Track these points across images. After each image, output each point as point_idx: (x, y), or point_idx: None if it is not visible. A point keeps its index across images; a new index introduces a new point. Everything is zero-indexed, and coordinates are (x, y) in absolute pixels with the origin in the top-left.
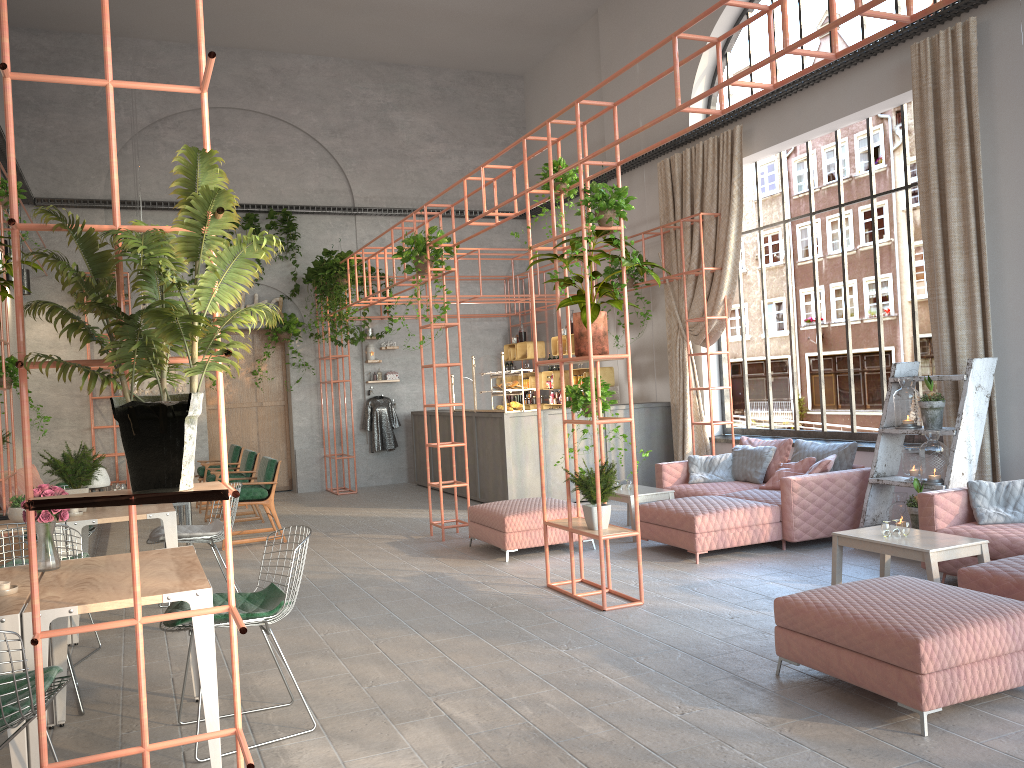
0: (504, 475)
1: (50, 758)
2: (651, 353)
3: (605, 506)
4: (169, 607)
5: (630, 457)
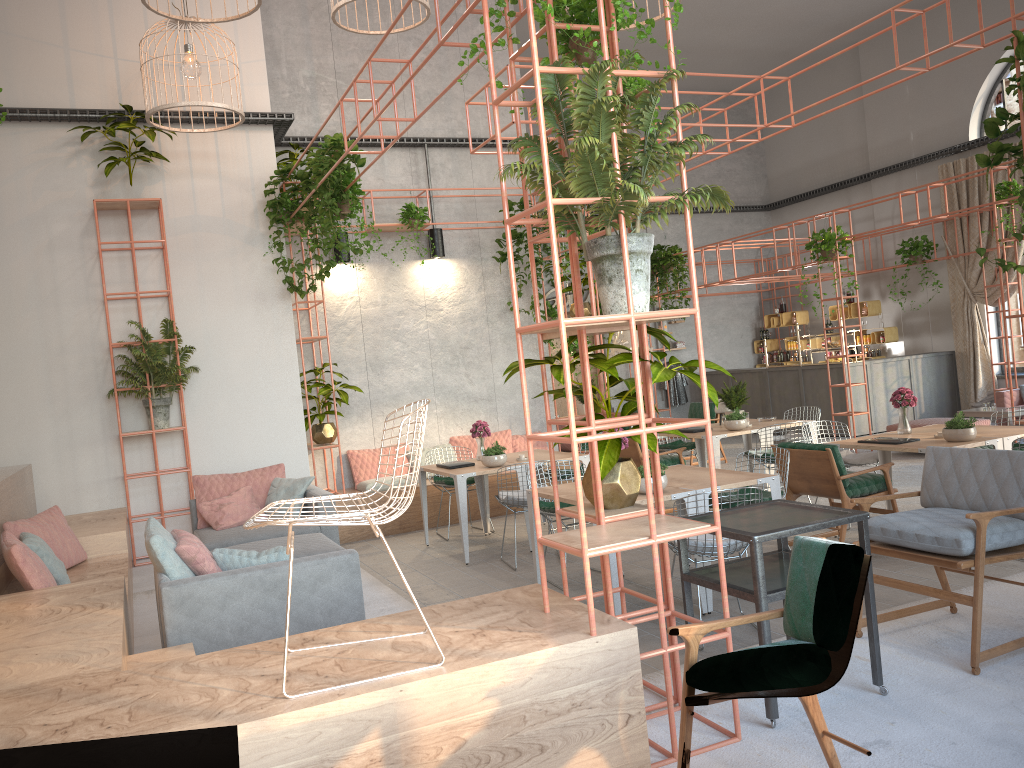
0: (843, 411)
1: None
2: (925, 314)
3: None
4: None
5: (927, 394)
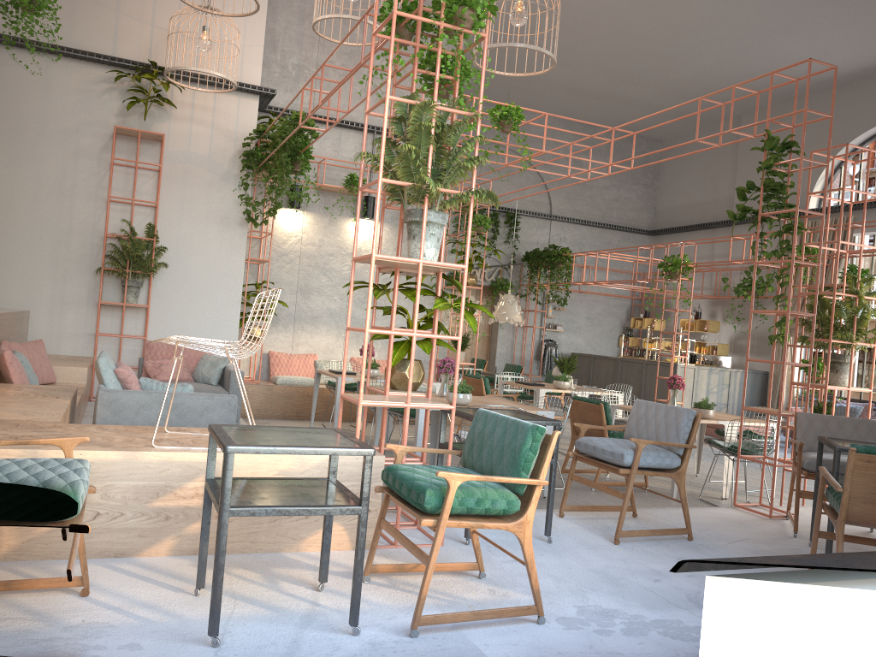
0: None
1: None
2: (753, 339)
3: None
4: (719, 431)
5: (740, 402)
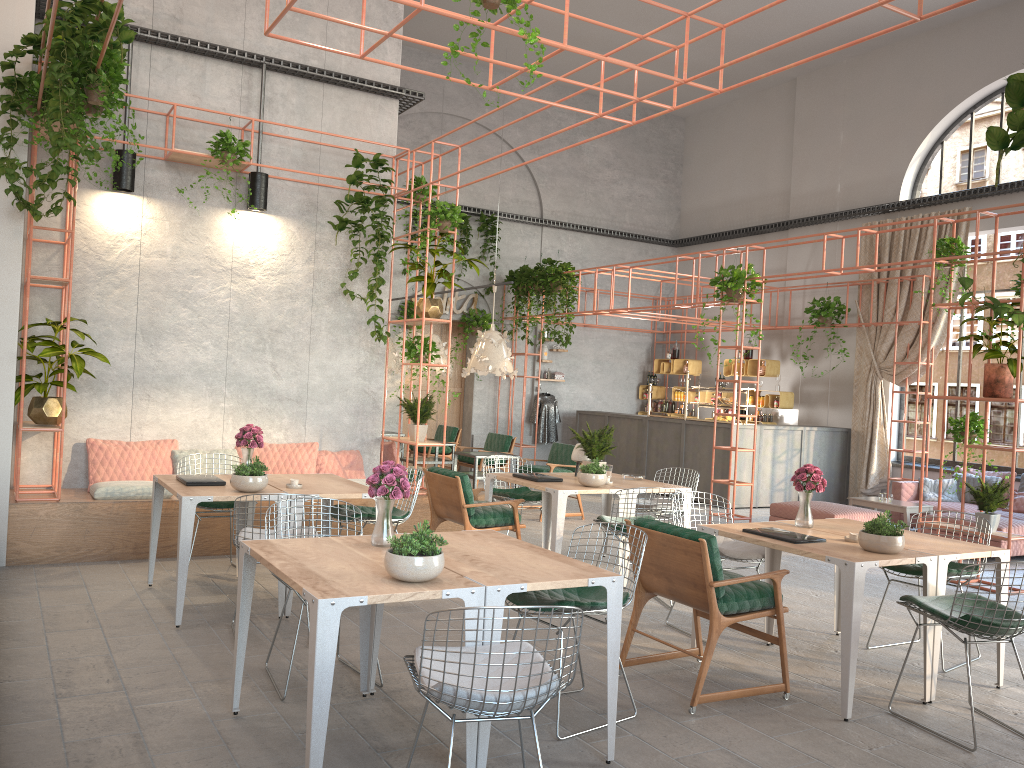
0: (724, 478)
1: (820, 663)
2: (825, 384)
3: (997, 515)
4: None
5: None
